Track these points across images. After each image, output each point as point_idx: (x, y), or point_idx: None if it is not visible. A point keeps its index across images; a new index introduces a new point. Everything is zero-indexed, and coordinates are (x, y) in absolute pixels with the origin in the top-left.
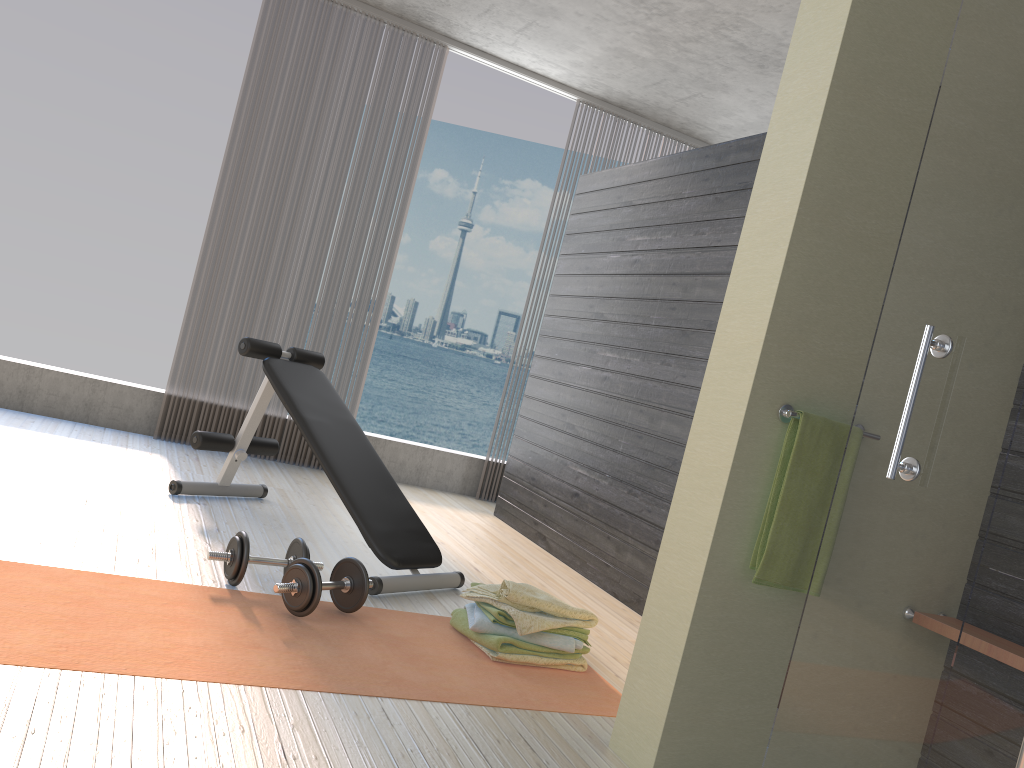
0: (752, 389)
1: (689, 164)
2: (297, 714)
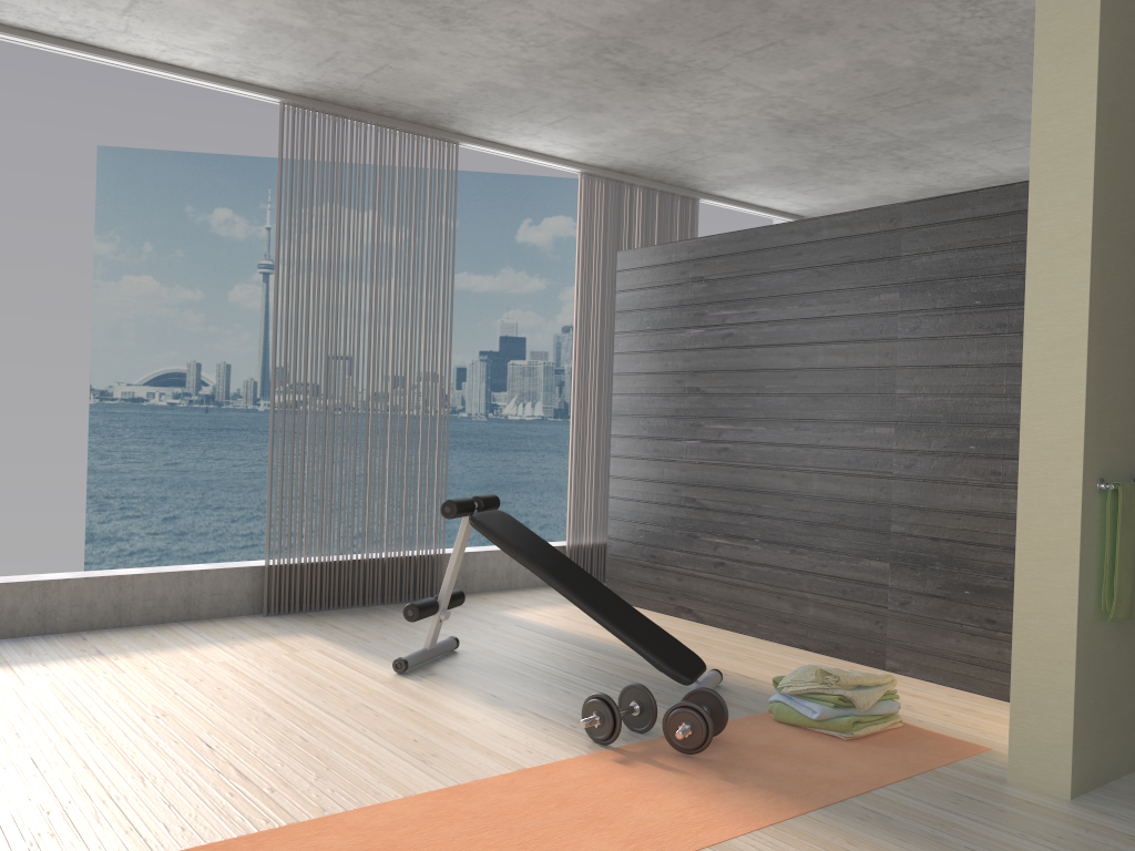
0: (1083, 474)
1: (770, 239)
2: (835, 833)
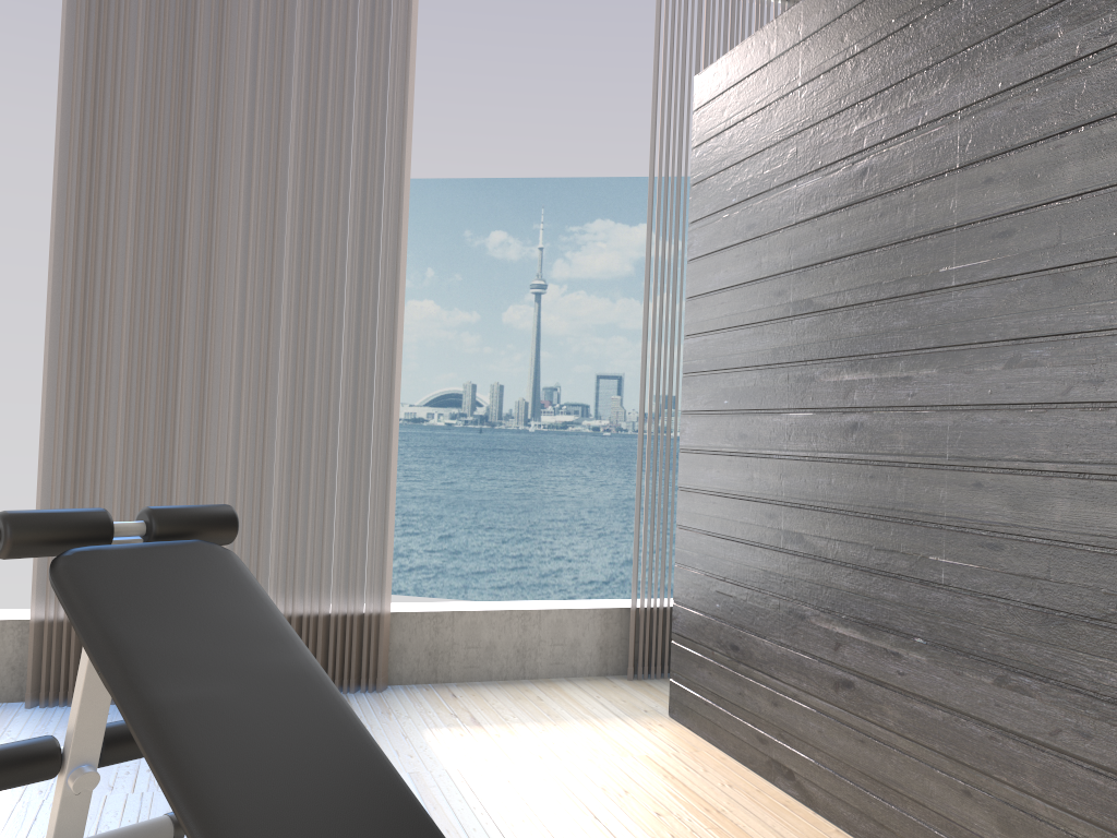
0: None
1: None
2: None
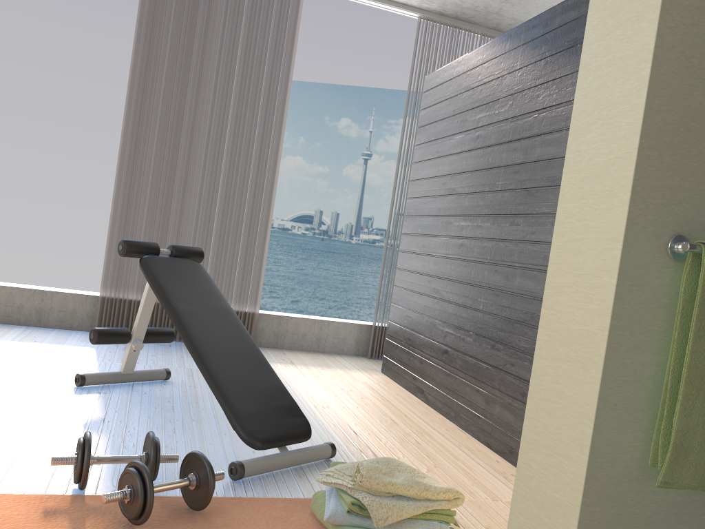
0: (628, 218)
1: (518, 38)
2: None
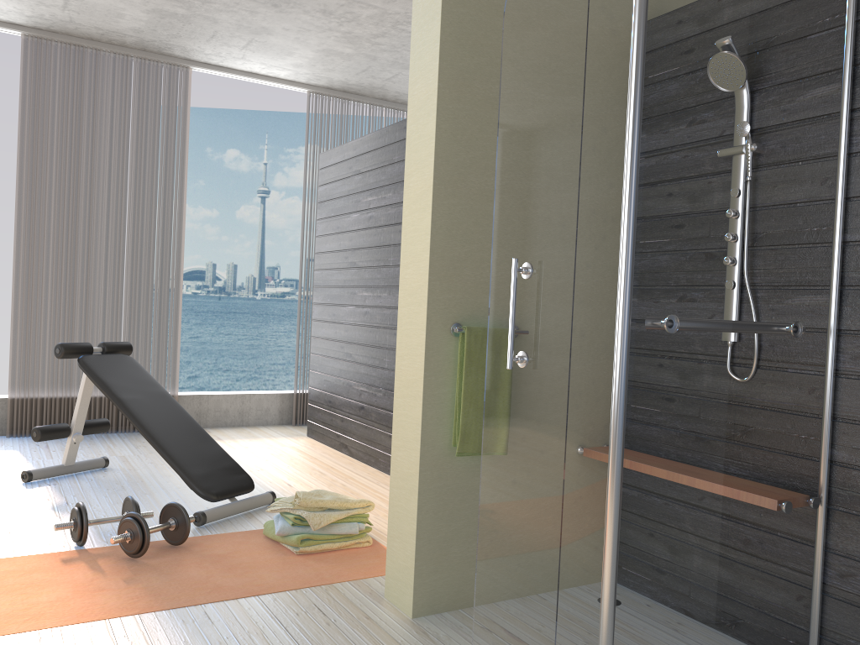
0: (427, 318)
1: (394, 135)
2: (135, 633)
